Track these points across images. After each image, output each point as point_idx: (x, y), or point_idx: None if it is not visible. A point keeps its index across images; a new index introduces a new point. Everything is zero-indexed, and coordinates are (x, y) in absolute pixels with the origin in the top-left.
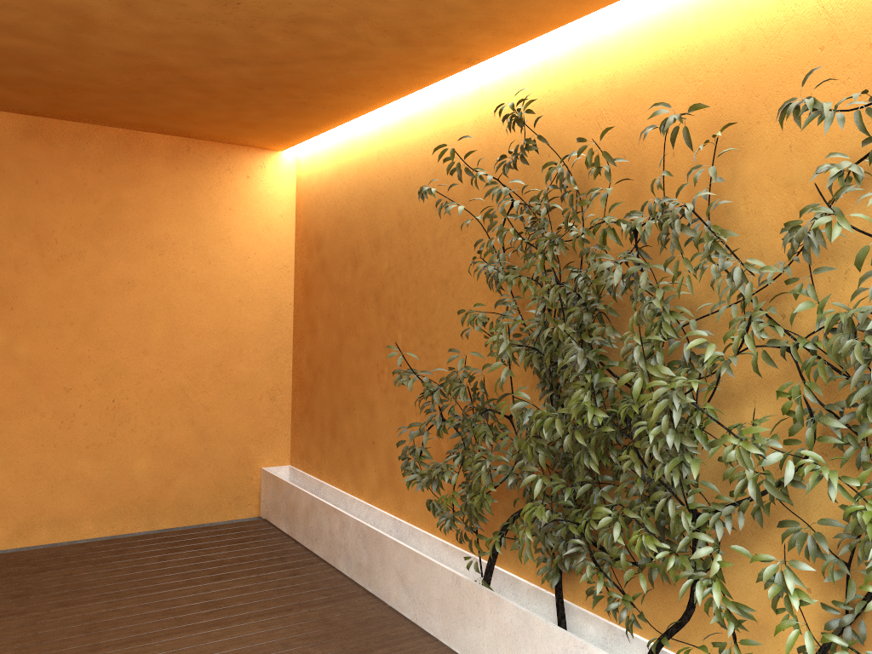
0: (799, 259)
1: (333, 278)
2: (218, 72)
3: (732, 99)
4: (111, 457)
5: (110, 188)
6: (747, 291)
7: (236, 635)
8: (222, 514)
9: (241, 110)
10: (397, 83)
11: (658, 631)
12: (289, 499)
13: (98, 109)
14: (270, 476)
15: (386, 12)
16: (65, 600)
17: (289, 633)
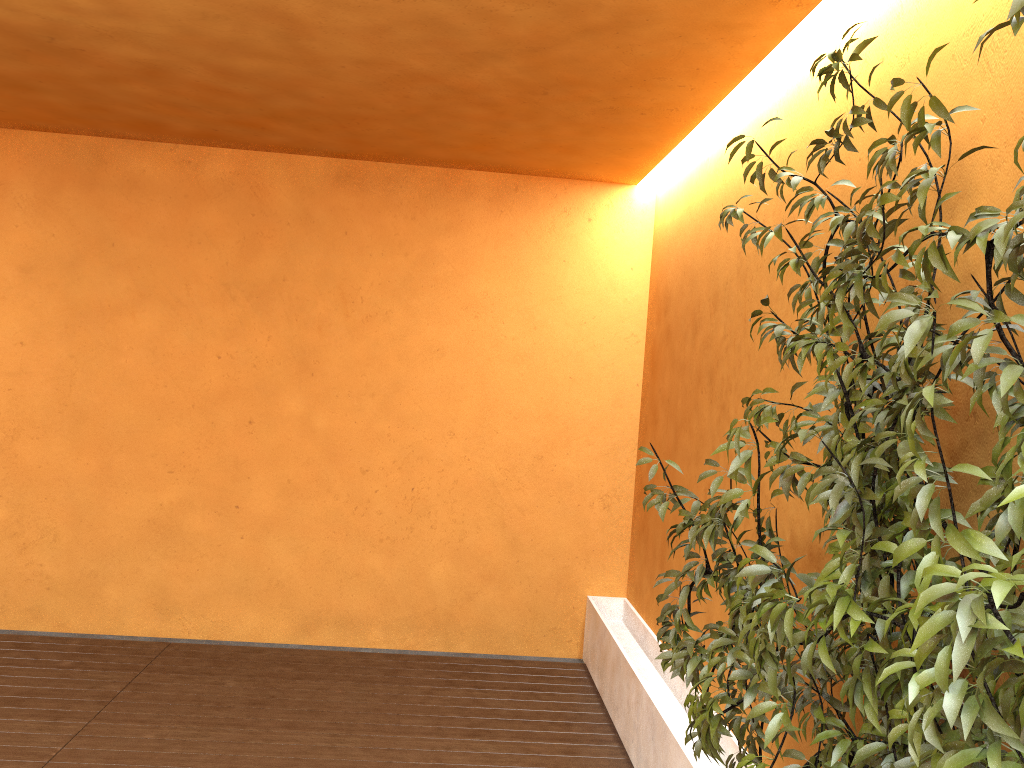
0: None
1: (675, 350)
2: (479, 75)
3: None
4: (406, 556)
5: (423, 238)
6: None
7: None
8: (533, 647)
9: (545, 128)
10: (715, 60)
11: None
12: (602, 644)
13: (398, 144)
14: (591, 609)
15: None
16: (294, 721)
17: None
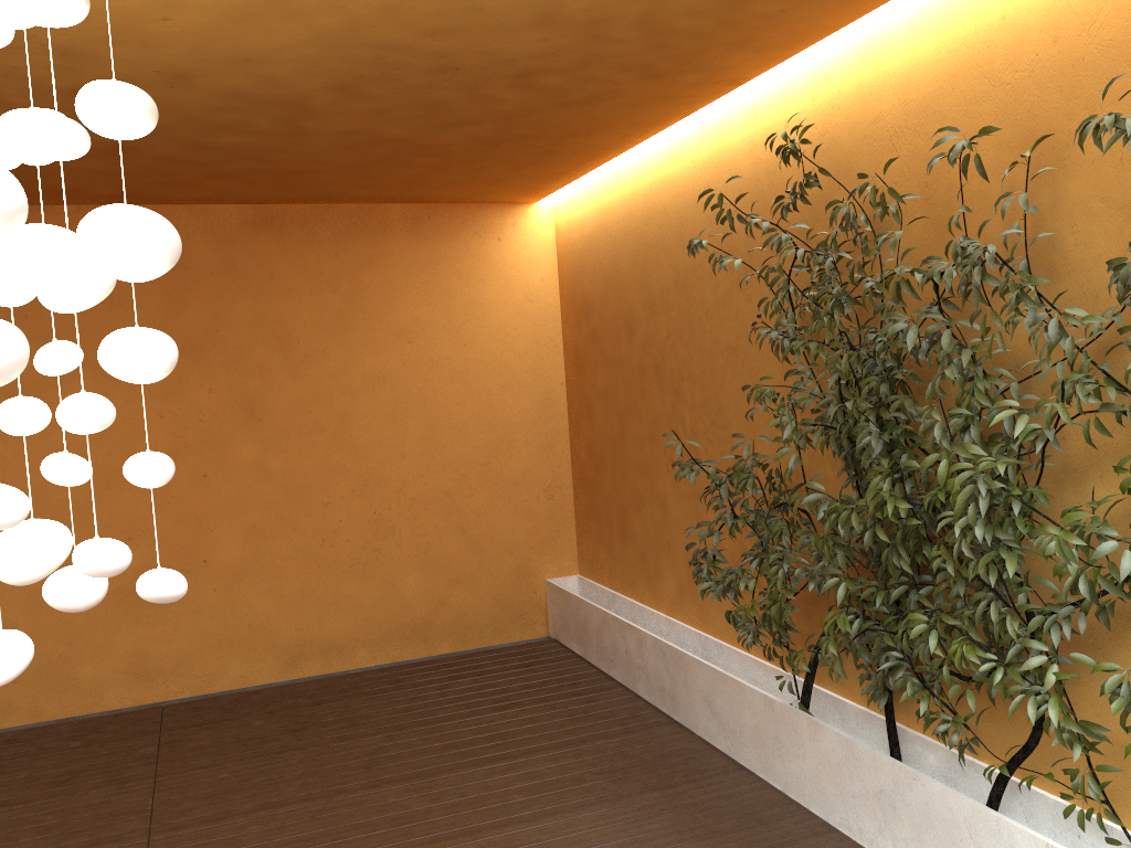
0: (1130, 303)
1: (606, 350)
2: (448, 136)
3: (1048, 103)
4: (378, 576)
5: (348, 273)
6: (1067, 347)
7: (524, 770)
8: (506, 635)
9: (480, 168)
10: (653, 117)
11: (997, 757)
12: (578, 615)
13: (326, 188)
14: (555, 589)
15: (621, 51)
16: (344, 734)
17: (582, 768)
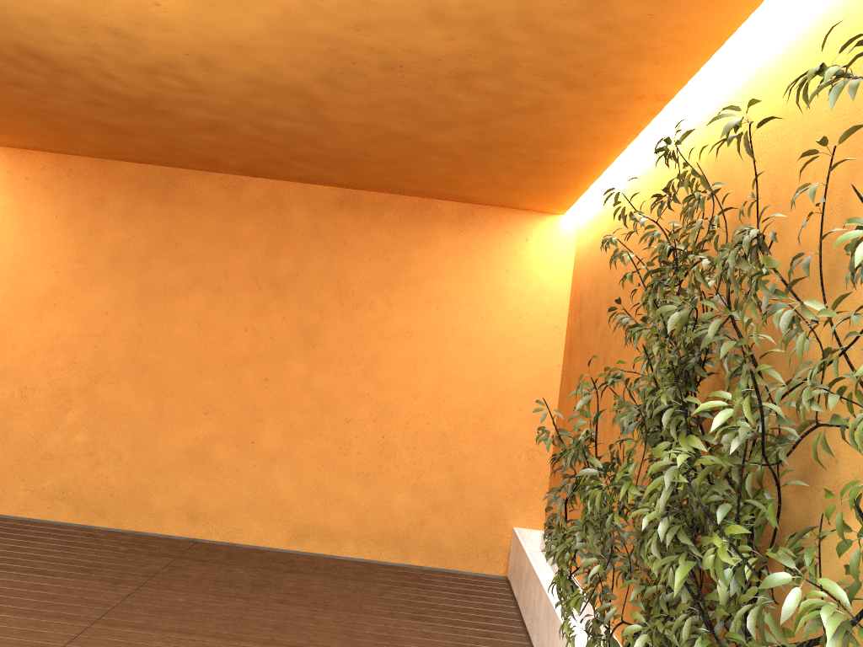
0: None
1: (584, 339)
2: (442, 136)
3: None
4: (376, 487)
5: (401, 248)
6: (799, 344)
7: None
8: (469, 565)
9: (492, 172)
10: (607, 132)
11: None
12: (520, 562)
13: (385, 179)
14: (515, 536)
15: (527, 55)
16: (285, 599)
17: None
